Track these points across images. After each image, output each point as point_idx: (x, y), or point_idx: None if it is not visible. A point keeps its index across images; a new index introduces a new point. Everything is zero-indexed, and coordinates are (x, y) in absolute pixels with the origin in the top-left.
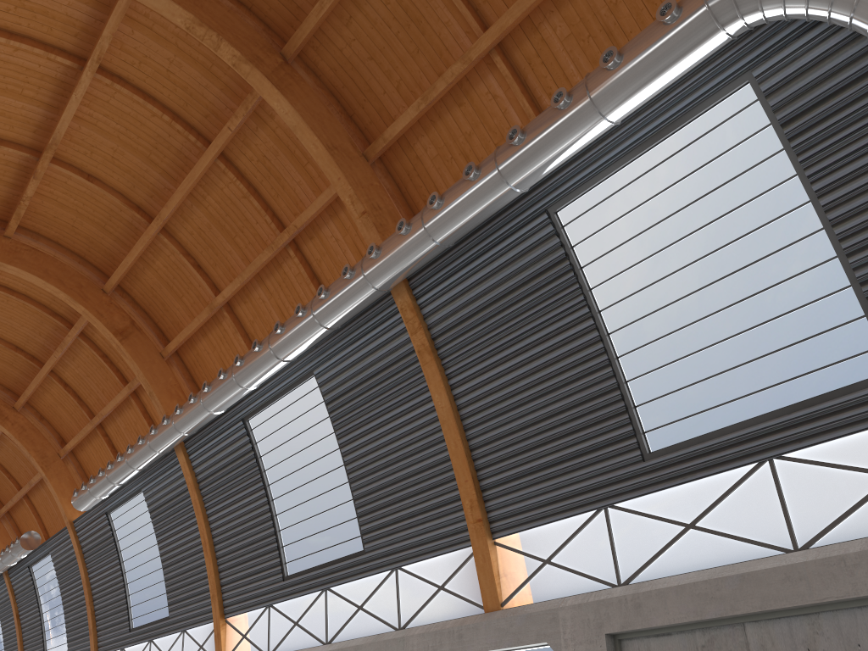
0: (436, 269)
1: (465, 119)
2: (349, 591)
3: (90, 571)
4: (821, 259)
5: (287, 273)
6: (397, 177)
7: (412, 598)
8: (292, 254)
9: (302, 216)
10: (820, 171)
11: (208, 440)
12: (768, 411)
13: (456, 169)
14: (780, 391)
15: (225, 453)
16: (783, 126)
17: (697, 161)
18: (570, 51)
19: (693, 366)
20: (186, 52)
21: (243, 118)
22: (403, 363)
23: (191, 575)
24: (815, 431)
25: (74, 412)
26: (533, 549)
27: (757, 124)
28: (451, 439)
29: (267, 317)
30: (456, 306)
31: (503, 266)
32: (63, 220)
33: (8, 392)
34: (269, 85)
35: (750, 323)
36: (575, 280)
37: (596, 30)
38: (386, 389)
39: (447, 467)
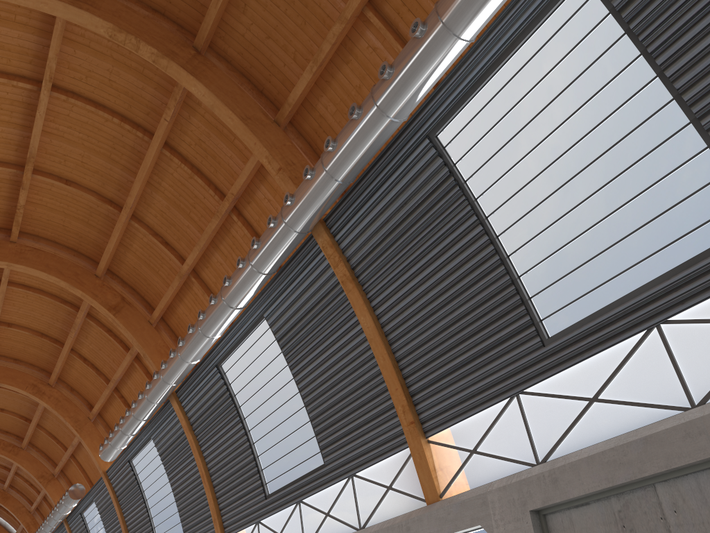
0: (346, 207)
1: (354, 74)
2: (317, 501)
3: (124, 511)
4: (676, 128)
5: (235, 236)
6: (308, 136)
7: (367, 501)
8: (235, 219)
9: (236, 184)
10: (662, 45)
11: (194, 387)
12: (649, 280)
13: None
14: (657, 259)
15: (208, 396)
16: (621, 11)
17: (549, 63)
18: None
19: (575, 251)
20: (121, 61)
21: (175, 108)
22: (332, 294)
23: (196, 504)
24: (694, 290)
25: (95, 381)
26: (461, 442)
27: (597, 16)
28: (379, 354)
29: None
30: (367, 236)
31: (400, 193)
32: (55, 222)
33: (43, 371)
34: (185, 73)
35: (620, 201)
36: (461, 193)
37: None
38: (322, 320)
39: (380, 380)
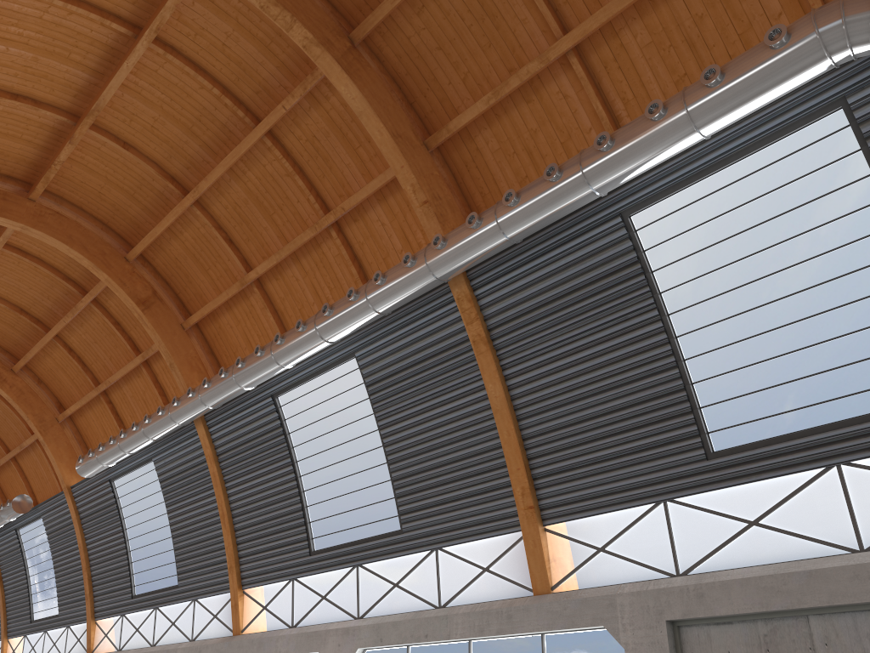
0: (498, 263)
1: (532, 115)
2: (383, 568)
3: (87, 537)
4: None
5: (326, 253)
6: (454, 167)
7: (453, 578)
8: (334, 235)
9: (351, 199)
10: None
11: (232, 414)
12: (837, 420)
13: (517, 164)
14: (850, 401)
15: (250, 427)
16: None
17: (781, 179)
18: (649, 58)
19: (763, 373)
20: (246, 27)
21: (300, 98)
22: (455, 351)
23: (205, 545)
24: None
25: (76, 377)
26: (586, 537)
27: (846, 148)
28: (504, 428)
29: (299, 295)
30: (516, 299)
31: (571, 265)
32: (90, 186)
33: (6, 353)
34: (339, 69)
35: (824, 336)
36: (645, 283)
37: (678, 41)
38: (434, 375)
39: (496, 454)
